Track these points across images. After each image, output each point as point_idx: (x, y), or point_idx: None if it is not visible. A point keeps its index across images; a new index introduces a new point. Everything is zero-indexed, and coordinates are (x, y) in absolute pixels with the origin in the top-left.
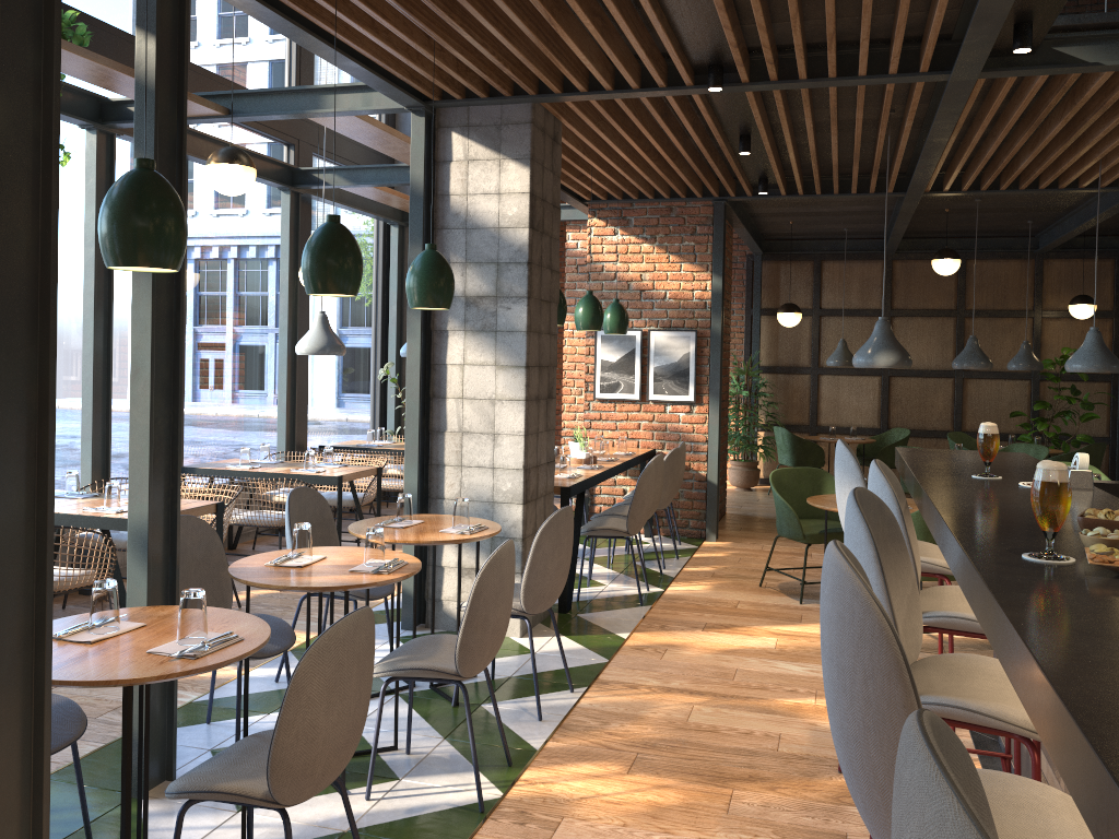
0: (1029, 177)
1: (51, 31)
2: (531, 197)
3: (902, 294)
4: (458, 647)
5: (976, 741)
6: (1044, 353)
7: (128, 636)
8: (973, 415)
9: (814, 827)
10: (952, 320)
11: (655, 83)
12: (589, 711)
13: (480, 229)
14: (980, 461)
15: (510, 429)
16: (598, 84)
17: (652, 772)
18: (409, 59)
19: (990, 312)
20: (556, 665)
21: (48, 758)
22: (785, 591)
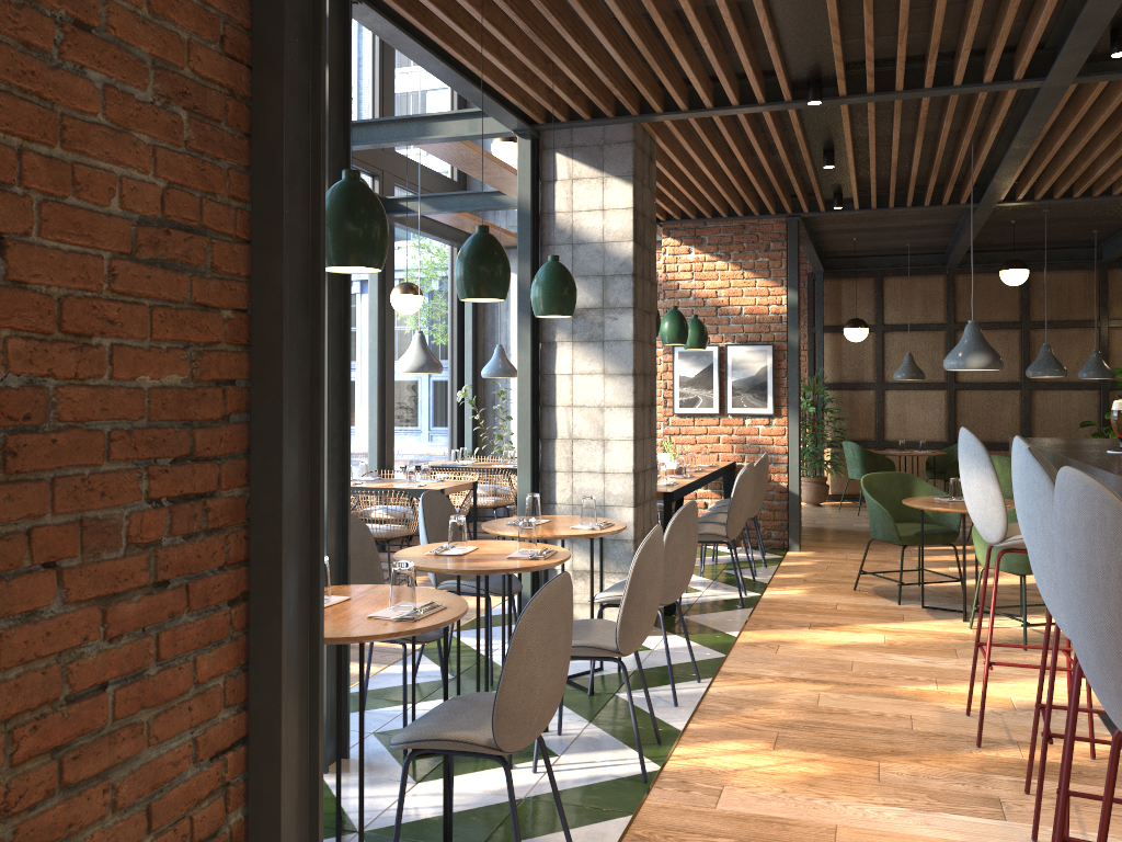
0: (1104, 183)
1: (319, 51)
2: (634, 212)
3: (965, 307)
4: (619, 624)
5: (1105, 719)
6: (1112, 362)
7: (341, 606)
8: (1041, 426)
9: (966, 792)
10: (1017, 332)
11: (753, 100)
12: (720, 698)
13: (585, 244)
14: (1103, 444)
15: (619, 435)
16: (698, 103)
17: (797, 748)
18: (526, 84)
19: (1055, 323)
20: (676, 660)
21: (322, 696)
22: (880, 594)
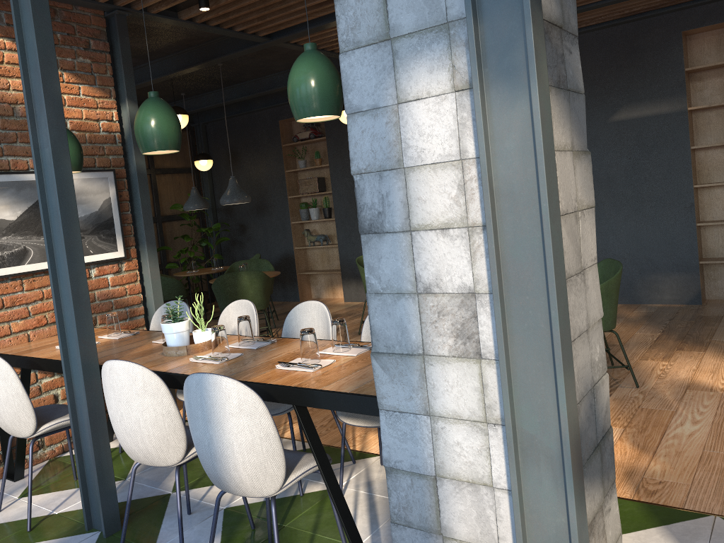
0: None
1: None
2: None
3: None
4: None
5: None
6: (161, 201)
7: None
8: None
9: None
10: None
11: None
12: None
13: None
14: None
15: (589, 258)
16: None
17: None
18: None
19: None
20: None
21: None
22: None
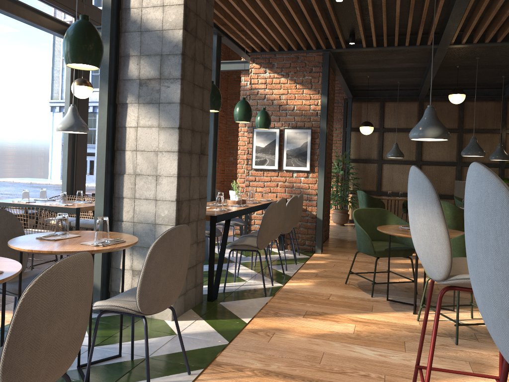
0: None
1: None
2: (185, 8)
3: None
4: (1, 369)
5: None
6: (507, 153)
7: None
8: None
9: None
10: (456, 134)
11: None
12: None
13: (150, 32)
14: None
15: (168, 172)
16: None
17: None
18: None
19: (477, 130)
20: (187, 347)
21: None
22: (361, 287)
